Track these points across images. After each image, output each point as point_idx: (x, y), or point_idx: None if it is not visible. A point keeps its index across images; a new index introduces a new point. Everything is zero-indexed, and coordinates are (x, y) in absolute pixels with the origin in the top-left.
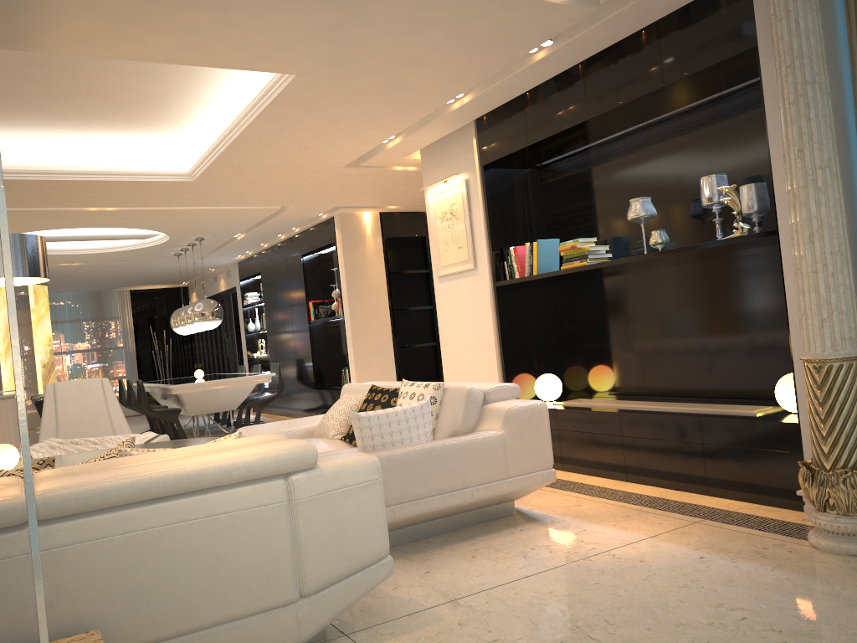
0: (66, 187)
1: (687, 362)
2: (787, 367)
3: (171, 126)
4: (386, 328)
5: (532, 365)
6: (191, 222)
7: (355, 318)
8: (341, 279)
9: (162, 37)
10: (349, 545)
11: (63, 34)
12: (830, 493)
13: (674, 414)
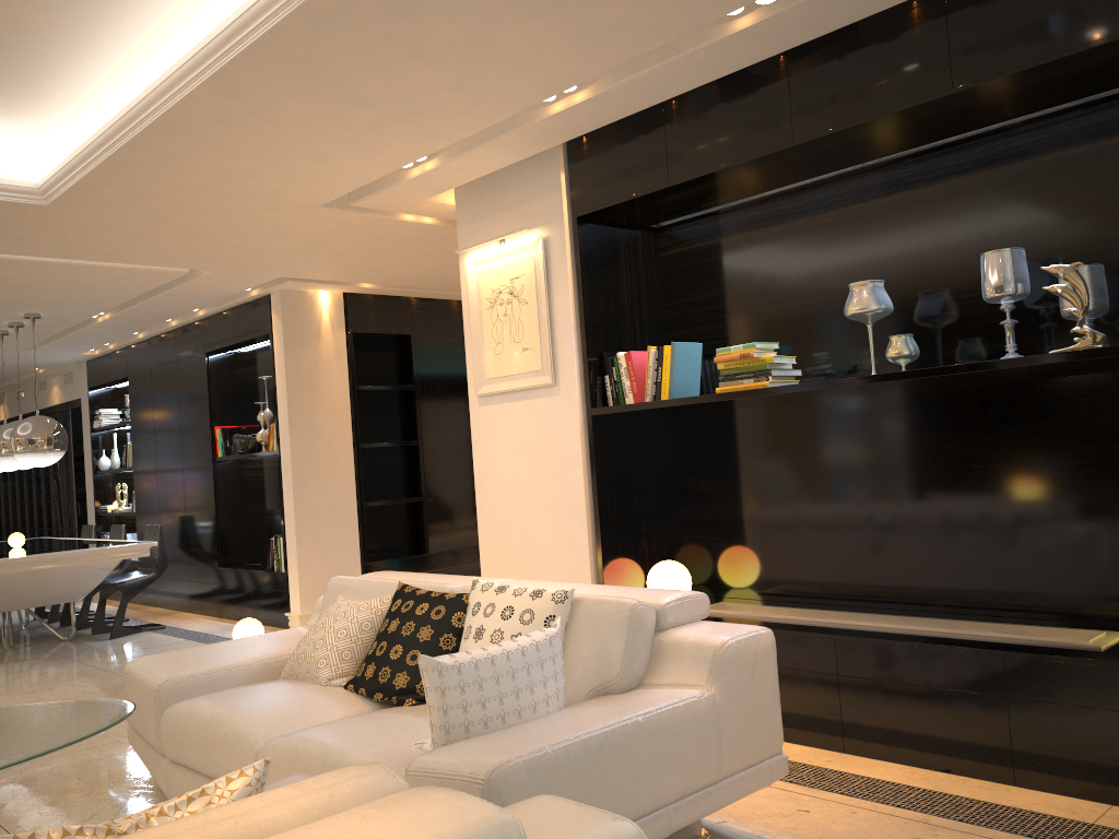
0: None
1: (920, 550)
2: (1112, 566)
3: (13, 100)
4: (347, 474)
5: (641, 545)
6: (23, 284)
7: (299, 456)
8: (279, 393)
9: None
10: None
11: None
12: None
13: (944, 641)
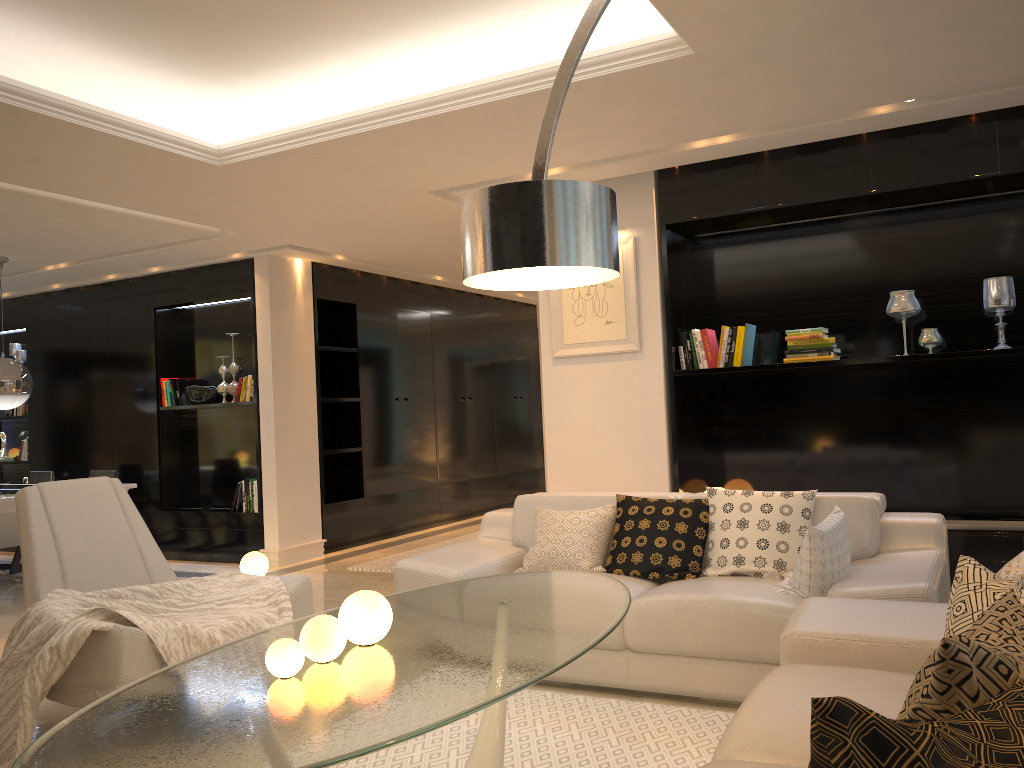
0: (11, 128)
1: (913, 476)
2: None
3: (234, 72)
4: (312, 424)
5: (691, 476)
6: (51, 230)
7: (279, 407)
8: (261, 349)
9: None
10: None
11: None
12: None
13: (974, 530)
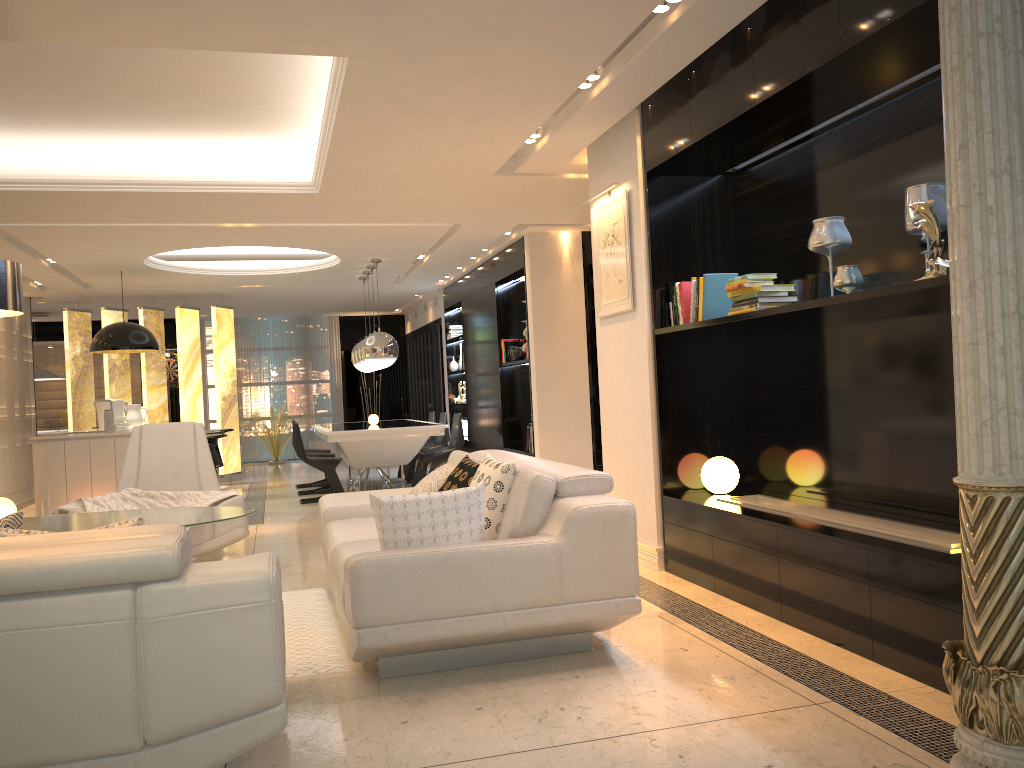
0: (179, 200)
1: (894, 459)
2: None
3: (286, 127)
4: (582, 378)
5: (703, 443)
6: (352, 241)
7: (542, 364)
8: (529, 314)
9: (147, 15)
10: (217, 685)
11: (31, 18)
12: (978, 701)
13: (842, 535)
